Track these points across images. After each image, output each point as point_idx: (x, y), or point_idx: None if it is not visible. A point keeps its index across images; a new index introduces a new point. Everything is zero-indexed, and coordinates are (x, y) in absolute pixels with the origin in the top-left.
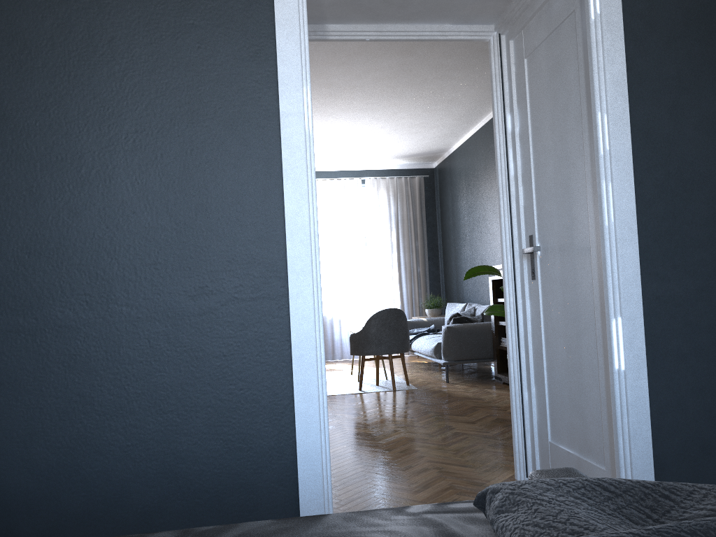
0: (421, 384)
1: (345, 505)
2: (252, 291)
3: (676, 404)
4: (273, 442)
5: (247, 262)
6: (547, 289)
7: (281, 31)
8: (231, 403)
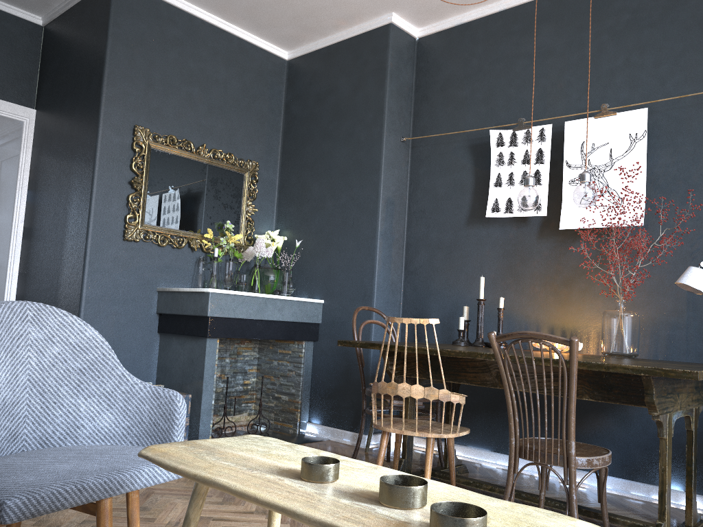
0: None
1: None
2: None
3: None
4: None
5: None
6: None
7: None
8: None
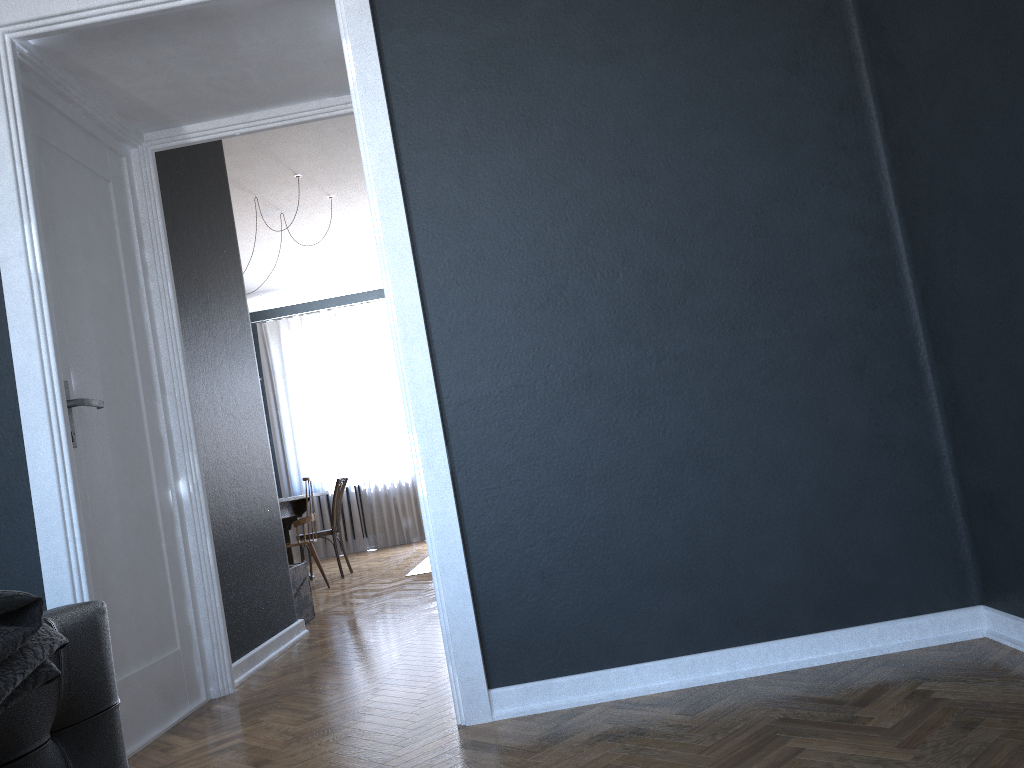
0: None
1: (252, 696)
2: None
3: (503, 529)
4: None
5: None
6: None
7: None
8: None
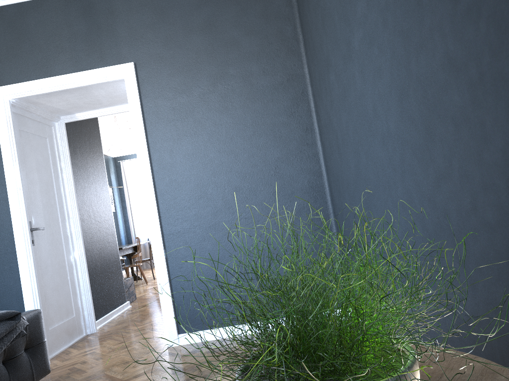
0: None
1: (102, 334)
2: (4, 250)
3: (184, 278)
4: (18, 307)
5: (1, 239)
6: None
7: (3, 147)
8: (1, 294)
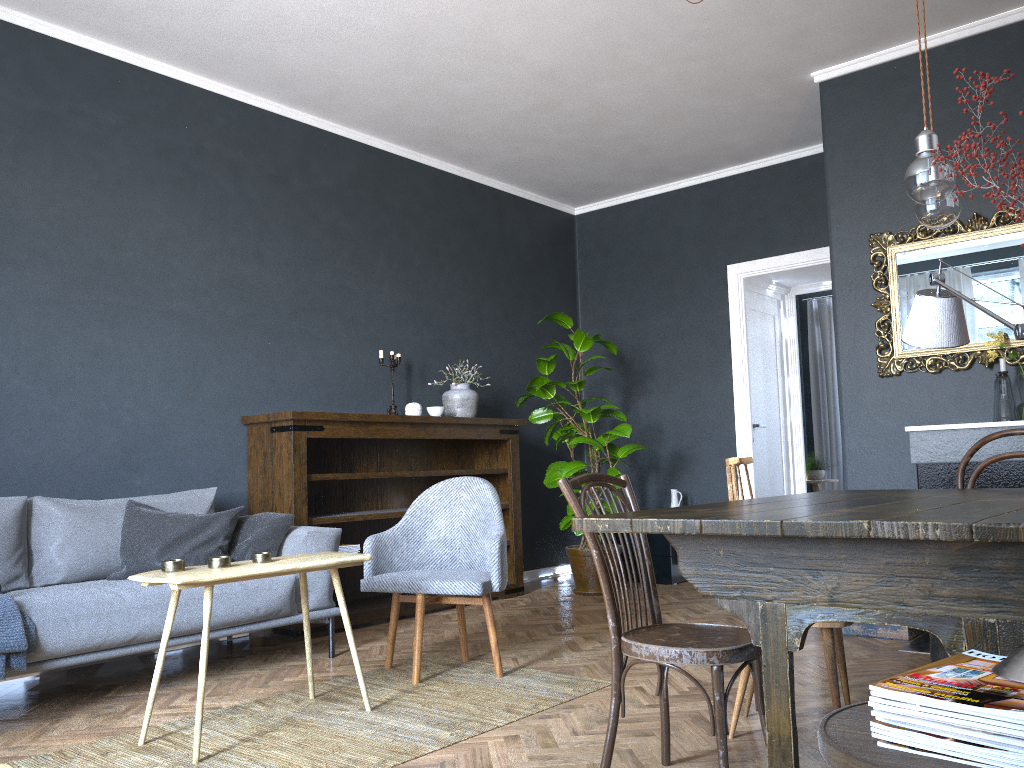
0: (364, 665)
1: None
2: None
3: None
4: None
5: None
6: (759, 450)
7: None
8: None
